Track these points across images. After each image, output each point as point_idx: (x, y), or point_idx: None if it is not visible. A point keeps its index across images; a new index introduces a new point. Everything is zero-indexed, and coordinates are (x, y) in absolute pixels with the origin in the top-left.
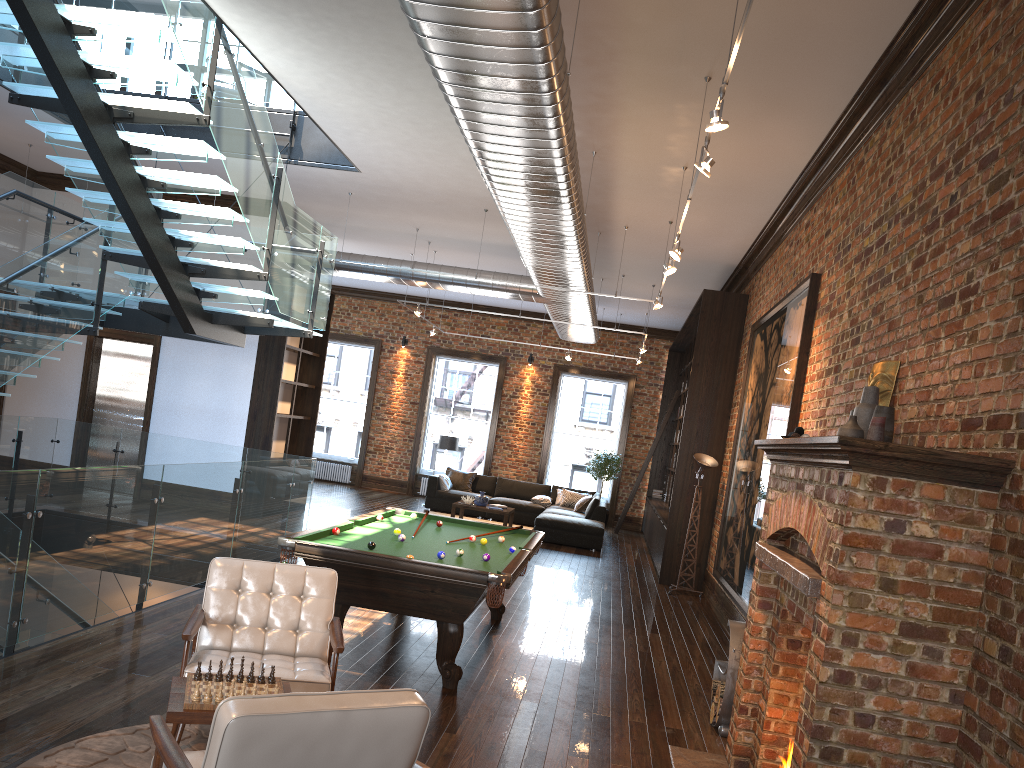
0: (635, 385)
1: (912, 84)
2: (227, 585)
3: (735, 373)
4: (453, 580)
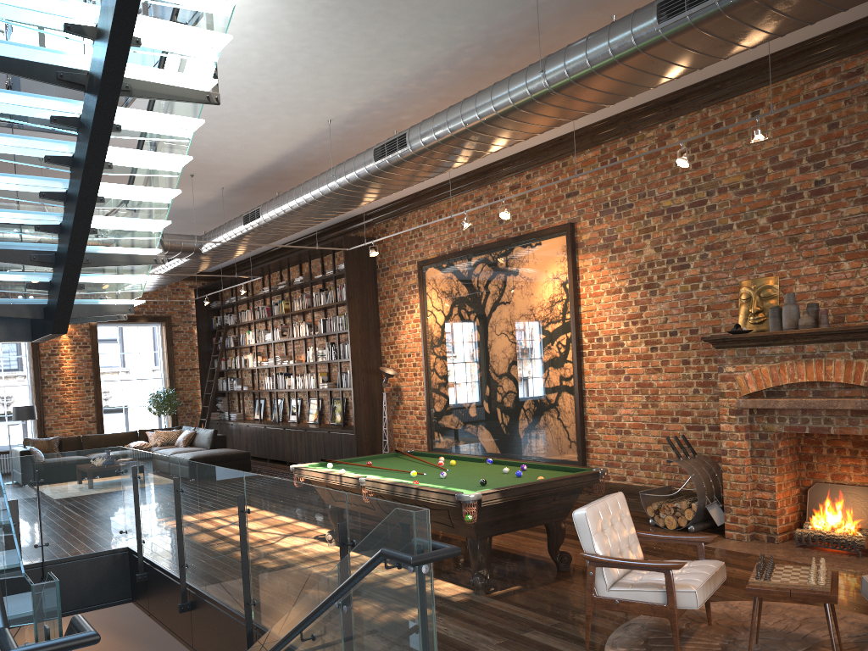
0: (171, 324)
1: (708, 106)
2: (600, 528)
3: (377, 300)
4: (582, 484)
